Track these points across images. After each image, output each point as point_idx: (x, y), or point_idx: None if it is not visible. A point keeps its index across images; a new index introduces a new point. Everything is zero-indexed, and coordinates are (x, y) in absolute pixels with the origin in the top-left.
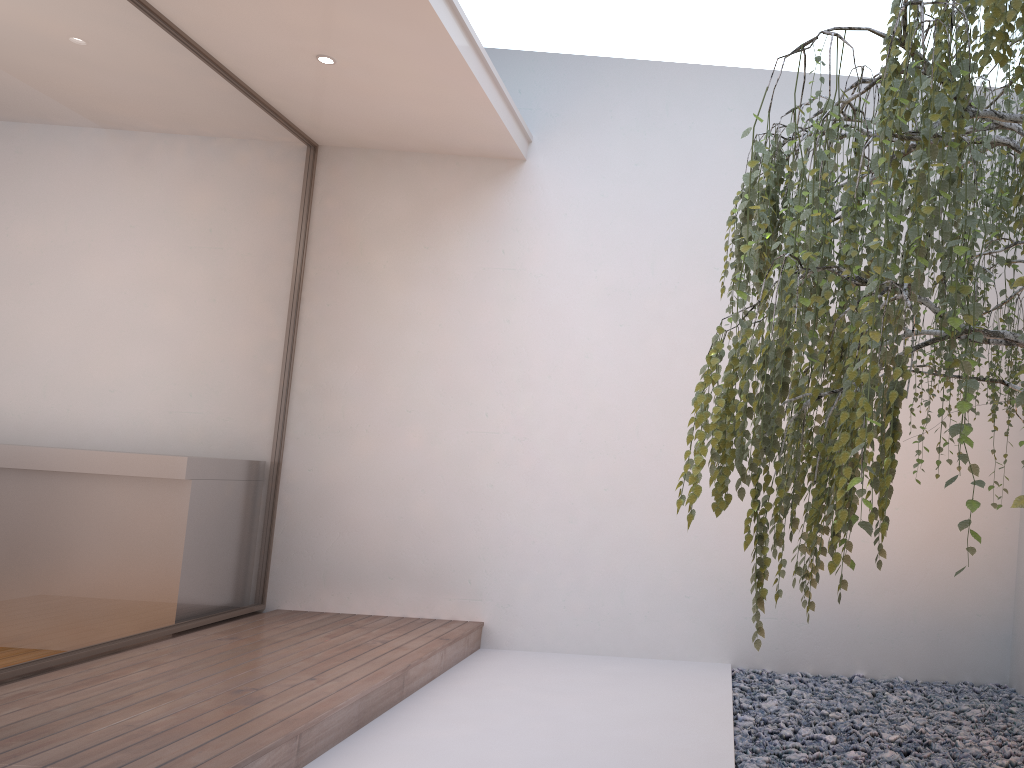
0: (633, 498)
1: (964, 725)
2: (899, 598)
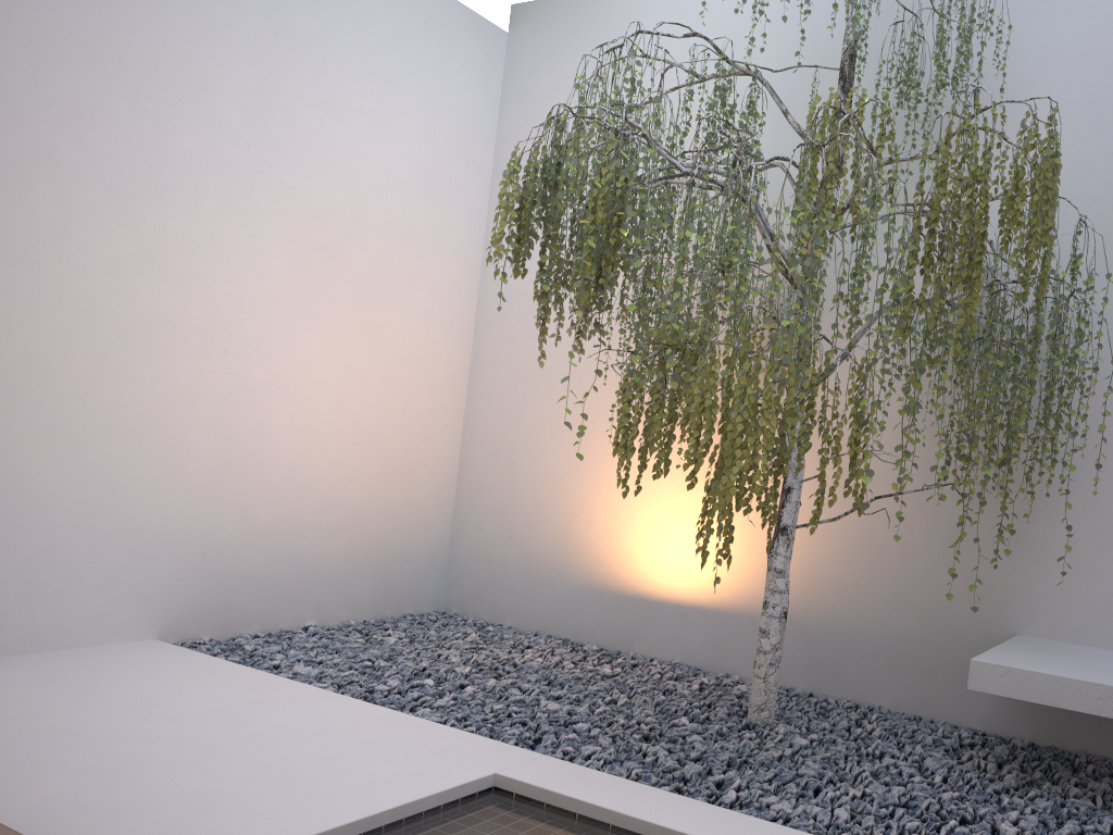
0: (2, 427)
1: (485, 648)
2: (353, 539)
